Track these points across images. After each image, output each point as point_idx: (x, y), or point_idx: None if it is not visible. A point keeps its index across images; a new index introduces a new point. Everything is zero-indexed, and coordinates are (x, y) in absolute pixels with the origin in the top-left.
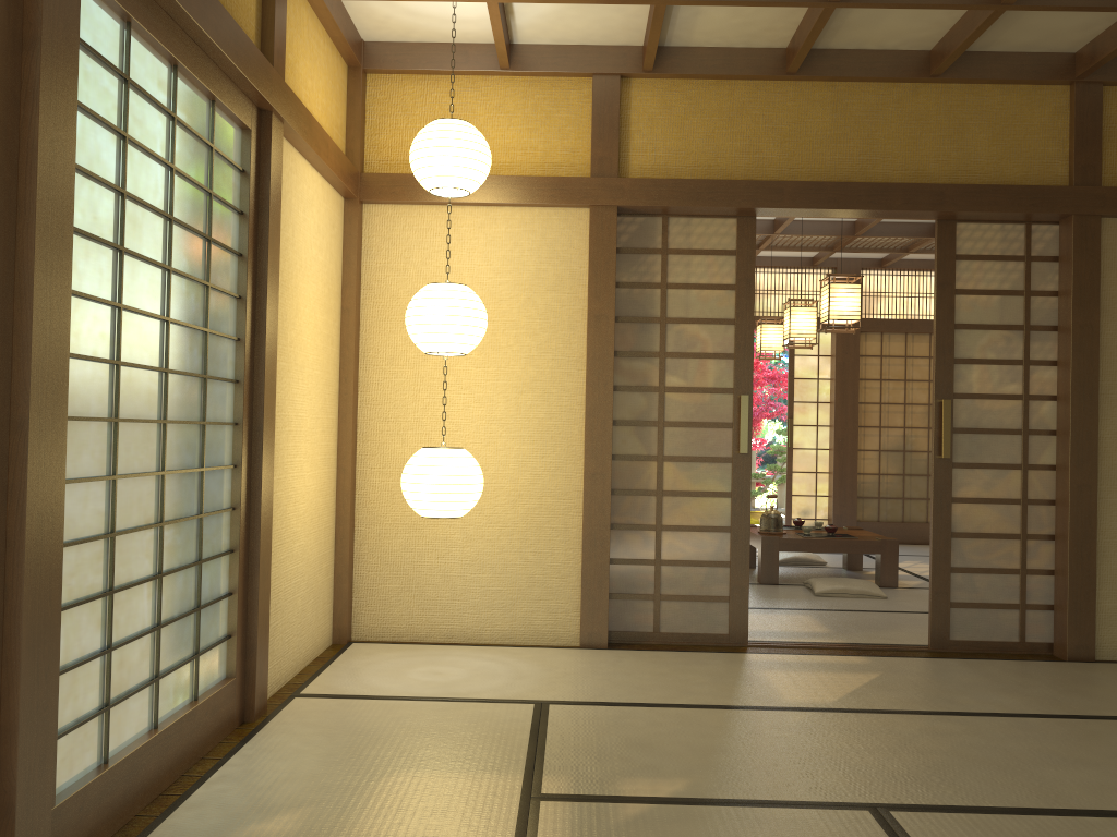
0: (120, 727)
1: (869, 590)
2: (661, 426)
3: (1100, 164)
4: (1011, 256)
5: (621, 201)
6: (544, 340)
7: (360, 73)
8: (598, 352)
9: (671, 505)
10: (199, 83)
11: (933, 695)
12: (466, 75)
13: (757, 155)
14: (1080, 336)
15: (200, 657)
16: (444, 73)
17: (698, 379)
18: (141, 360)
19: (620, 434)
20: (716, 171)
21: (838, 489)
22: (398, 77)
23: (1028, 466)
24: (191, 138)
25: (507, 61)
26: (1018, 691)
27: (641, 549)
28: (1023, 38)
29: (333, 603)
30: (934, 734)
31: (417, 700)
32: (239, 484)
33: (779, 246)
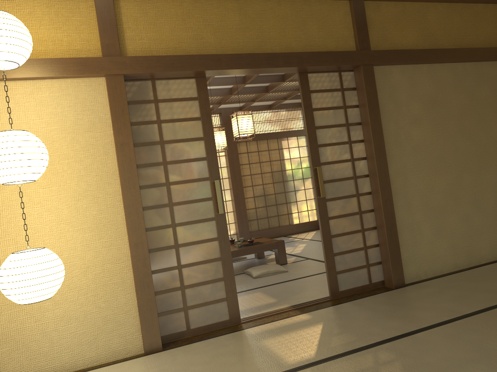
0: None
1: (279, 269)
2: (171, 206)
3: (368, 39)
4: (335, 89)
5: (125, 70)
6: (89, 164)
7: None
8: (126, 167)
9: (185, 251)
10: None
11: (359, 332)
12: None
13: (202, 40)
14: (374, 125)
15: None
16: None
17: (188, 175)
18: None
19: (147, 215)
20: (180, 50)
21: (239, 219)
22: None
23: (359, 195)
24: None
25: None
26: (394, 316)
27: (171, 282)
28: None
29: None
30: (384, 363)
31: None
32: None
33: None
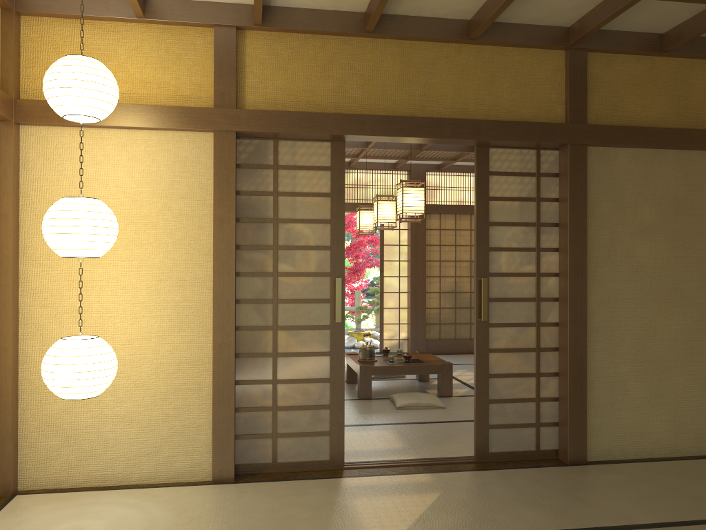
0: None
1: (433, 402)
2: (275, 303)
3: (586, 107)
4: (527, 173)
5: (238, 127)
6: (179, 238)
7: (12, 14)
8: (222, 247)
9: (284, 363)
10: None
11: (479, 515)
12: (108, 21)
13: (344, 94)
14: (574, 231)
15: None
16: (89, 18)
17: (303, 266)
18: None
19: (243, 310)
20: (313, 105)
21: (413, 319)
22: (49, 20)
23: (540, 324)
24: None
25: (141, 11)
26: (539, 503)
27: (262, 399)
28: (534, 14)
29: None
30: None
31: None
32: None
33: (371, 156)
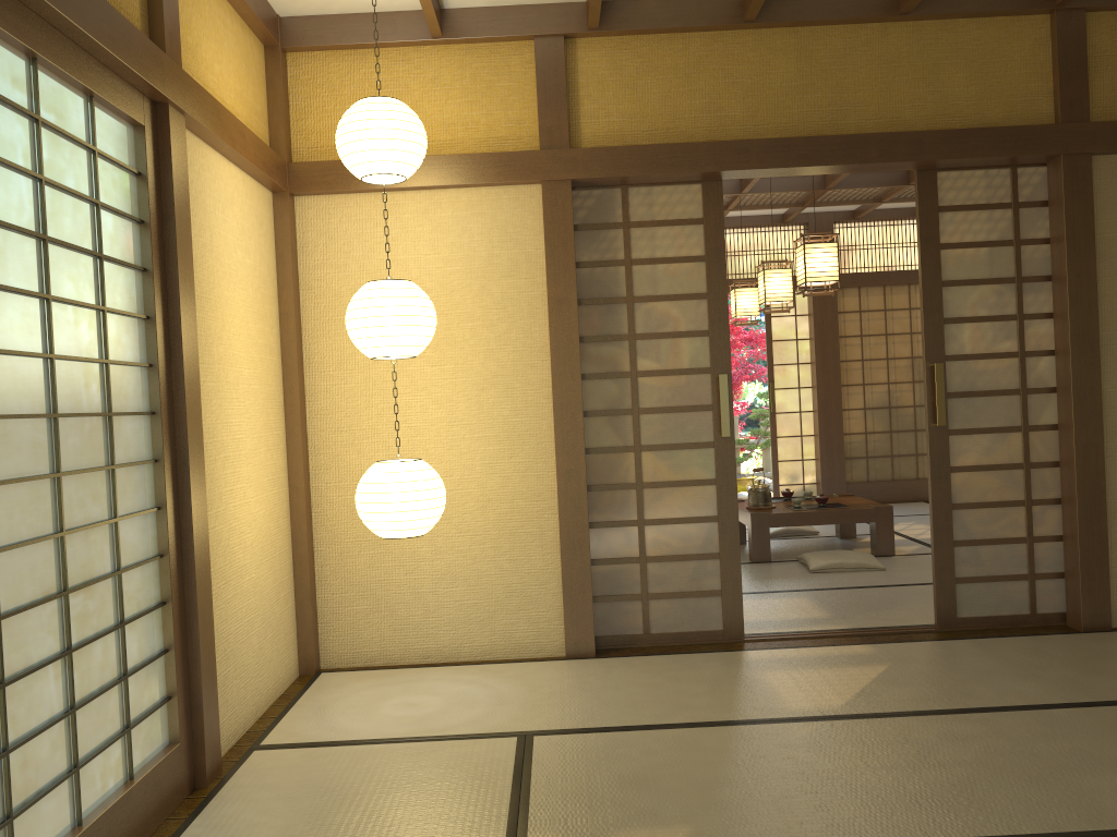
0: (31, 836)
1: (866, 562)
2: (636, 414)
3: (1087, 97)
4: (998, 204)
5: (574, 173)
6: (503, 331)
7: (278, 53)
8: (562, 340)
9: (652, 497)
10: (68, 77)
11: (947, 689)
12: (395, 47)
13: (719, 113)
14: (1076, 285)
15: (132, 730)
16: (371, 46)
17: (672, 361)
18: (19, 408)
19: (592, 425)
20: (675, 134)
21: (825, 452)
22: (321, 55)
23: (1028, 428)
24: (65, 142)
25: (439, 28)
26: (1037, 675)
27: (624, 547)
28: None
29: (296, 632)
30: (954, 739)
31: (388, 742)
32: (165, 528)
33: (747, 205)
